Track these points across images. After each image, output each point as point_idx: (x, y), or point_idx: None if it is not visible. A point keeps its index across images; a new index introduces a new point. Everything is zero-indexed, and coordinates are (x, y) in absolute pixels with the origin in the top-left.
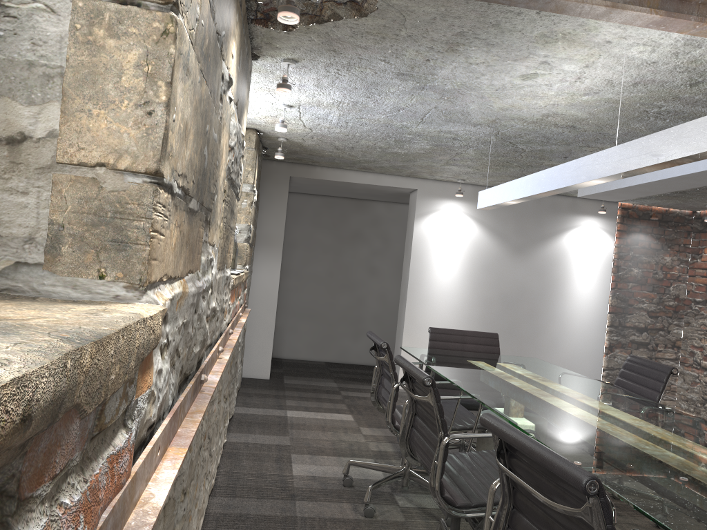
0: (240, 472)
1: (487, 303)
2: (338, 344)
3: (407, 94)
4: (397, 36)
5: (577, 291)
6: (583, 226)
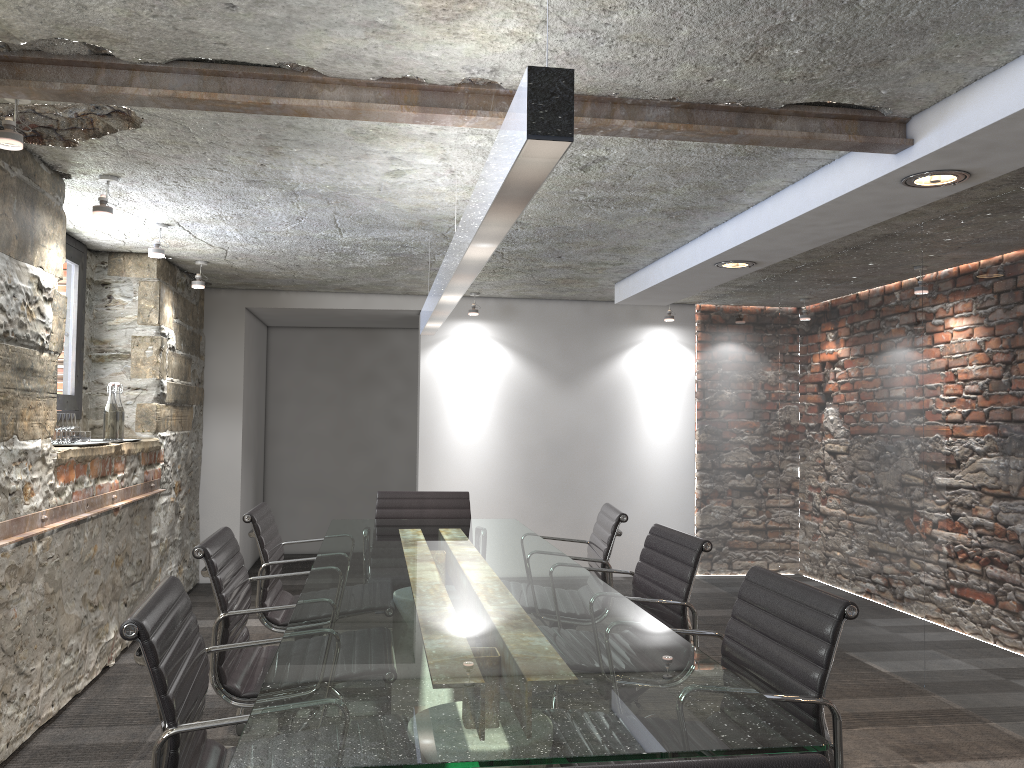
0: (108, 698)
1: (529, 453)
2: None
3: (285, 201)
4: (198, 143)
5: (651, 427)
6: (650, 340)
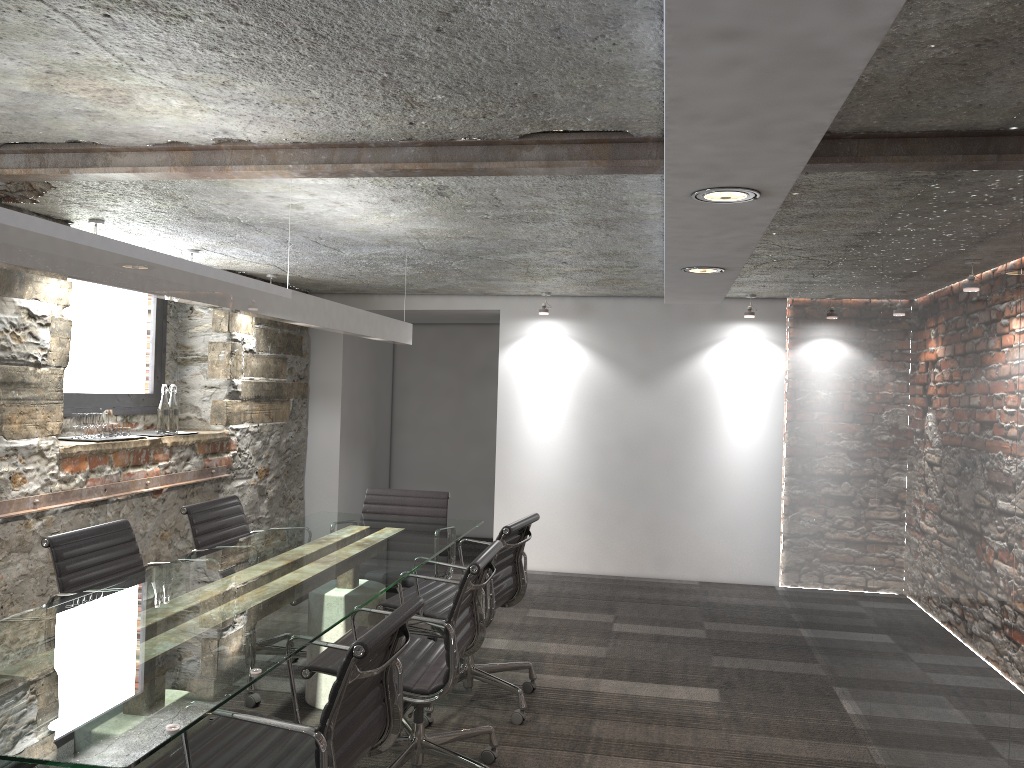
0: None
1: (603, 451)
2: (471, 512)
3: (251, 230)
4: (114, 195)
5: (733, 428)
6: (735, 337)
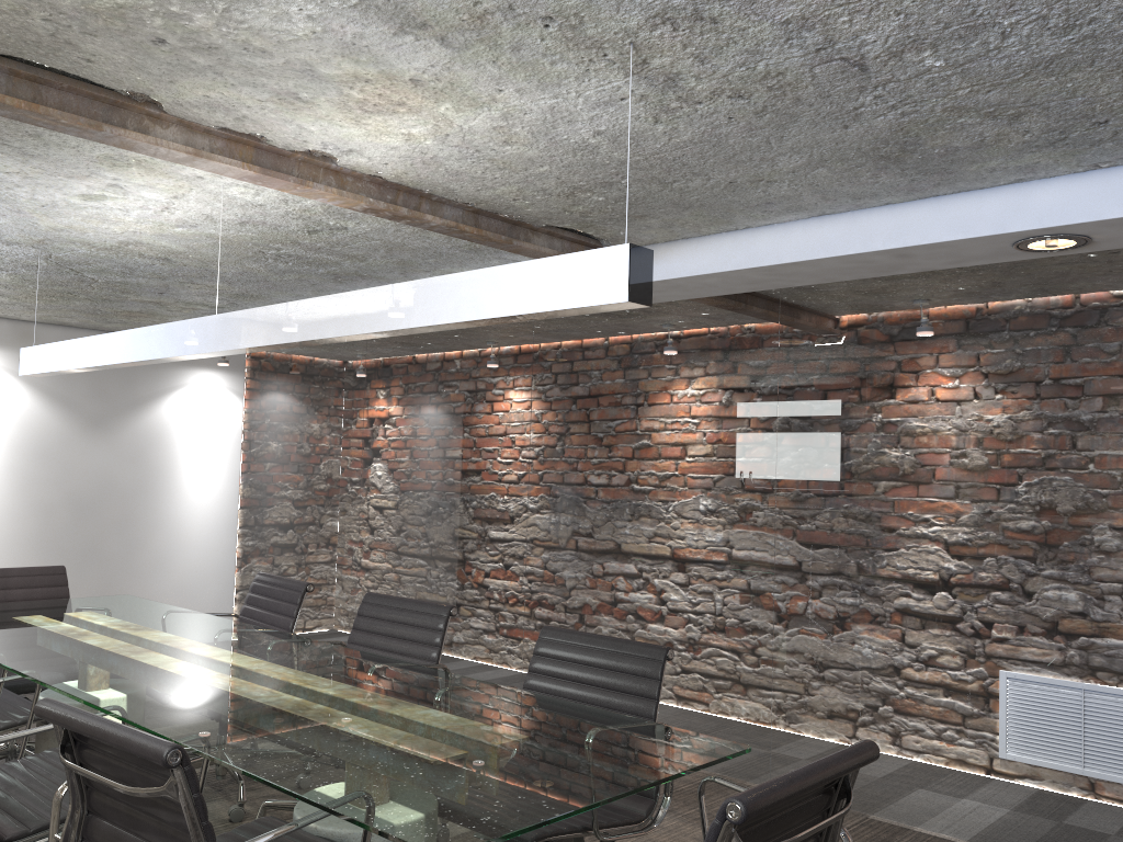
0: None
1: (46, 512)
2: None
3: None
4: None
5: (193, 481)
6: (197, 384)
